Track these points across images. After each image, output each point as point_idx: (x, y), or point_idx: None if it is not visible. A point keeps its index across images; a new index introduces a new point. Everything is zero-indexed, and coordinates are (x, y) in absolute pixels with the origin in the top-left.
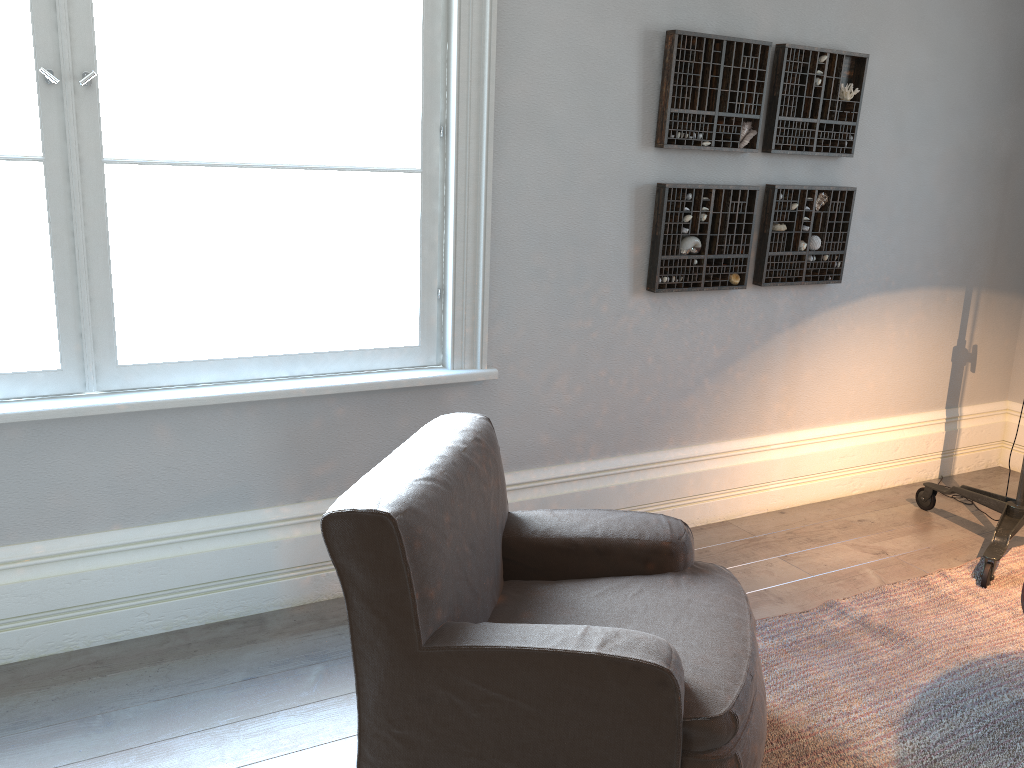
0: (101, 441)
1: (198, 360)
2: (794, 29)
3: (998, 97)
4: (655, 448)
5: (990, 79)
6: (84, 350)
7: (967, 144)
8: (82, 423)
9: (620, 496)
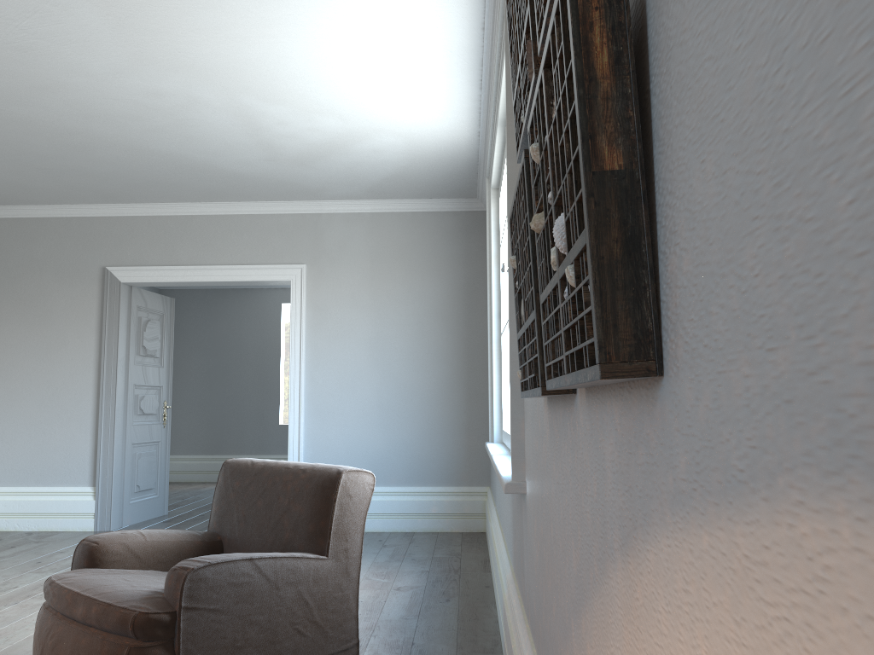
0: None
1: None
2: None
3: None
4: None
5: None
6: None
7: None
8: None
9: None
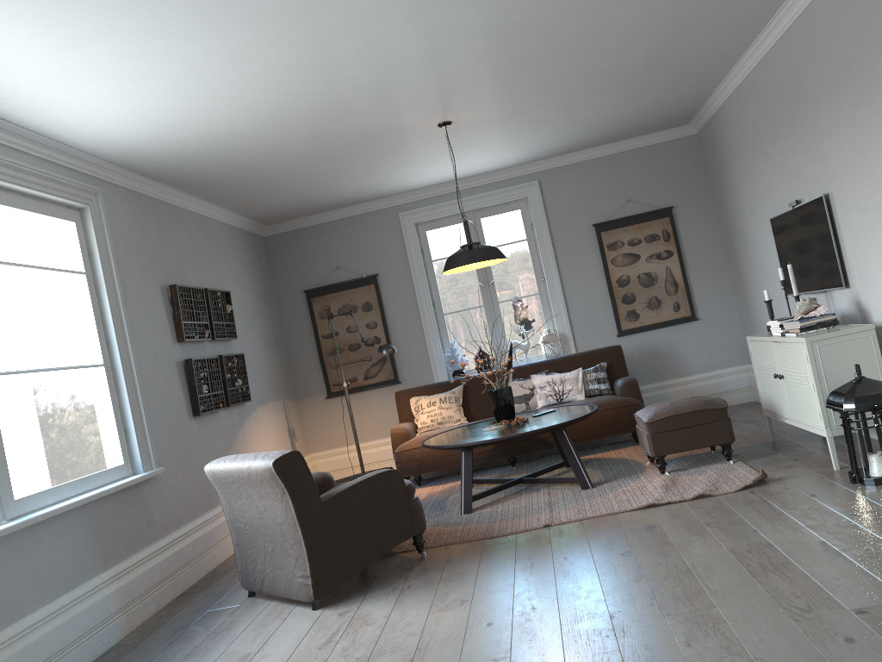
0: (23, 549)
1: (46, 490)
2: (202, 282)
3: (264, 307)
4: (218, 504)
5: (259, 299)
6: (1, 492)
7: (262, 330)
8: (13, 538)
9: (217, 533)
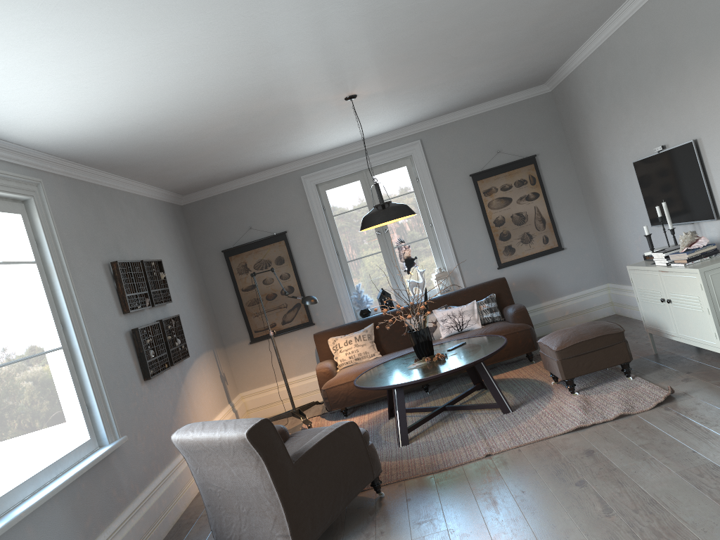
0: None
1: (23, 482)
2: (137, 254)
3: (189, 269)
4: (173, 457)
5: (184, 263)
6: None
7: (190, 290)
8: None
9: (177, 485)
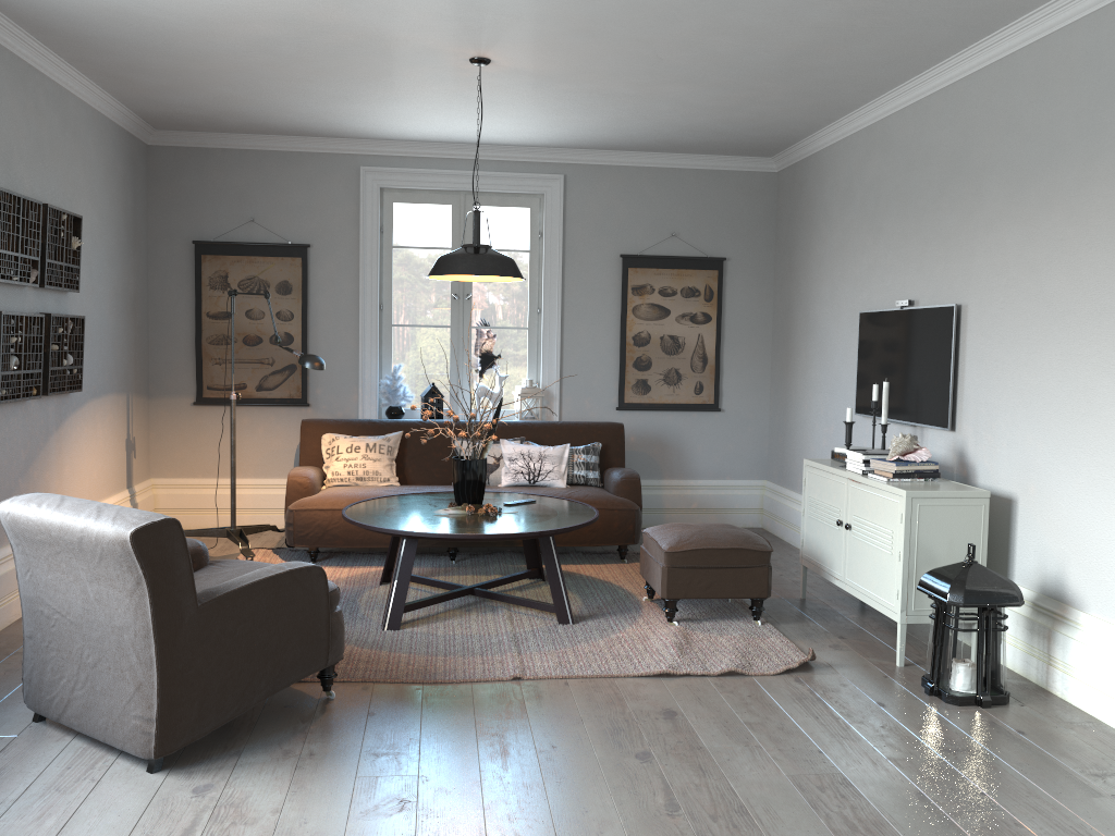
0: None
1: None
2: (41, 192)
3: (127, 251)
4: None
5: (123, 238)
6: None
7: (118, 285)
8: None
9: None
